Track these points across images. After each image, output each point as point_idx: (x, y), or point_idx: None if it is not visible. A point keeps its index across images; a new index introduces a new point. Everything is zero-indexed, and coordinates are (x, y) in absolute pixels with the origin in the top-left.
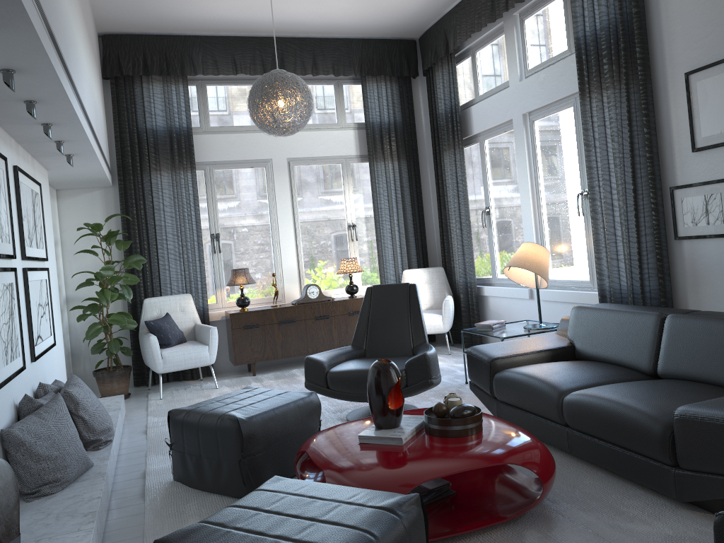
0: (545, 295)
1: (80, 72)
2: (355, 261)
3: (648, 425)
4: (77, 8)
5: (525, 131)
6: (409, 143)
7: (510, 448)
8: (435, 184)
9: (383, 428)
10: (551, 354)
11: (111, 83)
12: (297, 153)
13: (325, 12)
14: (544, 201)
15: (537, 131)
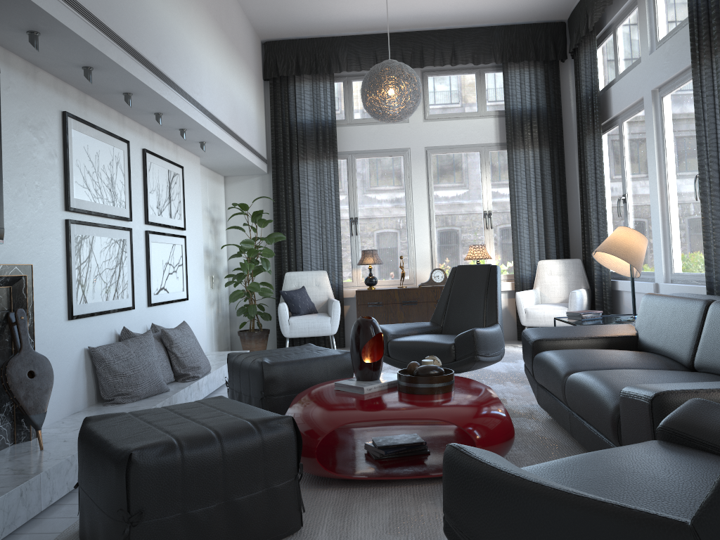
0: (667, 290)
1: (192, 71)
2: (482, 248)
3: (605, 405)
4: (200, 19)
5: (654, 109)
6: (552, 129)
7: (454, 408)
8: (578, 171)
9: (359, 380)
10: (608, 342)
11: (269, 83)
12: (435, 141)
13: (456, 2)
14: (672, 186)
15: (666, 108)
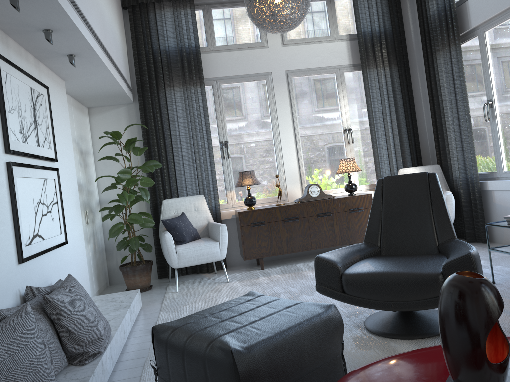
0: None
1: None
2: (353, 161)
3: None
4: None
5: None
6: (399, 49)
7: None
8: (428, 85)
9: None
10: None
11: (129, 11)
12: (294, 65)
13: None
14: None
15: None
